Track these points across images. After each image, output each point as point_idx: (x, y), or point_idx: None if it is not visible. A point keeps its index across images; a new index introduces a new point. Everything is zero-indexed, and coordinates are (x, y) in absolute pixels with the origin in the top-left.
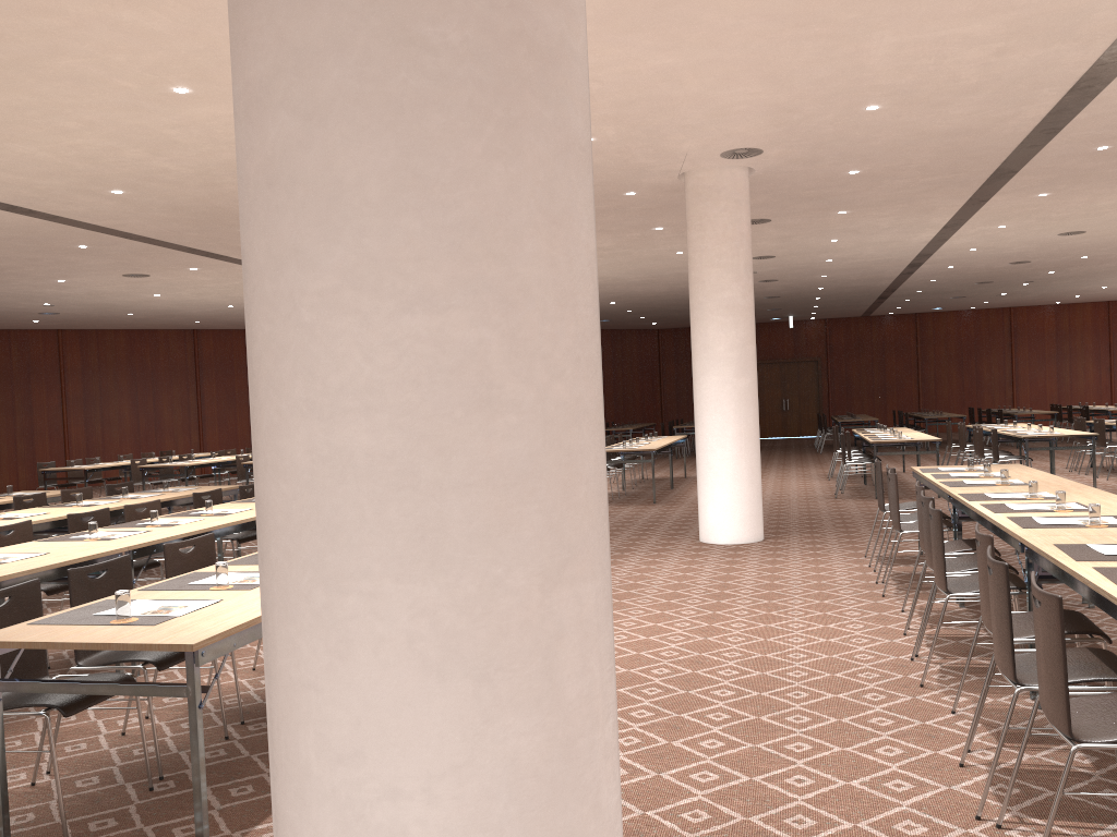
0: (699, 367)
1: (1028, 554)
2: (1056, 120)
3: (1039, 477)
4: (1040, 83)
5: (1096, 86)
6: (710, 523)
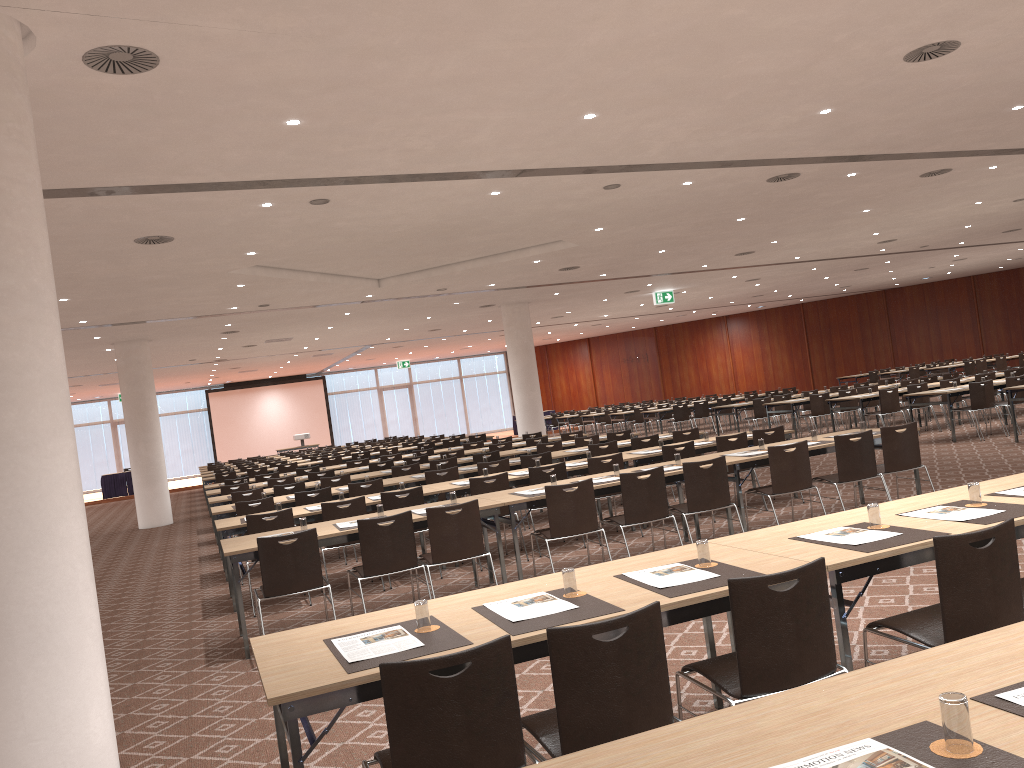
0: (45, 422)
1: (741, 467)
2: (149, 189)
3: (389, 512)
4: (297, 170)
5: (262, 186)
6: (99, 743)
